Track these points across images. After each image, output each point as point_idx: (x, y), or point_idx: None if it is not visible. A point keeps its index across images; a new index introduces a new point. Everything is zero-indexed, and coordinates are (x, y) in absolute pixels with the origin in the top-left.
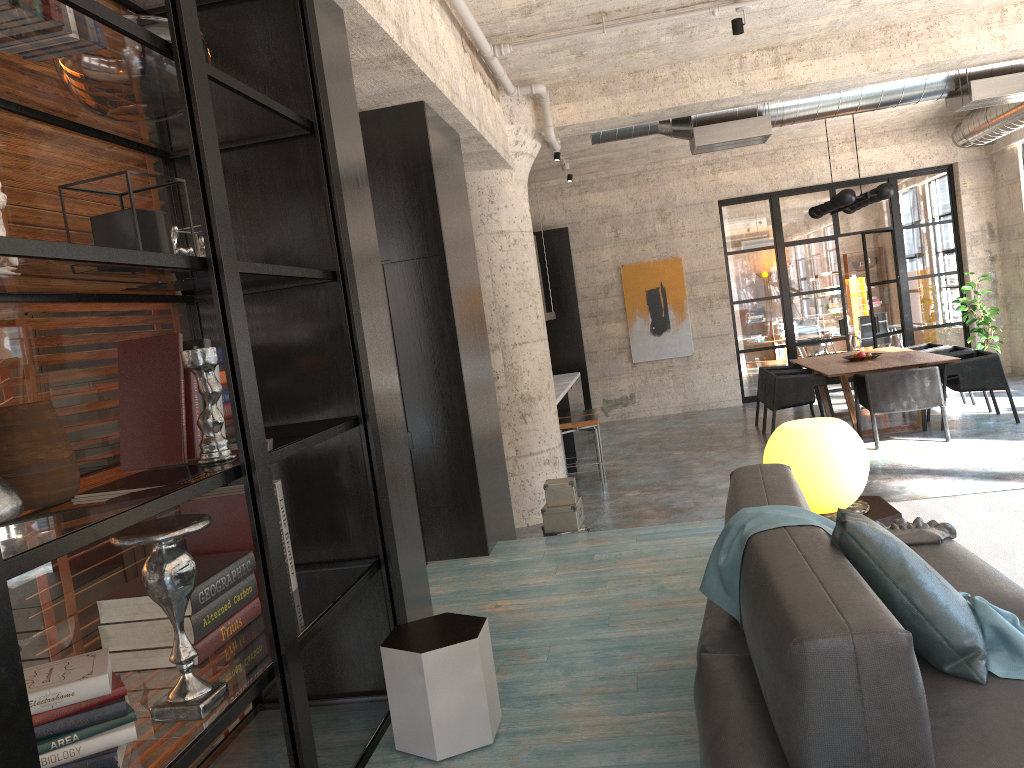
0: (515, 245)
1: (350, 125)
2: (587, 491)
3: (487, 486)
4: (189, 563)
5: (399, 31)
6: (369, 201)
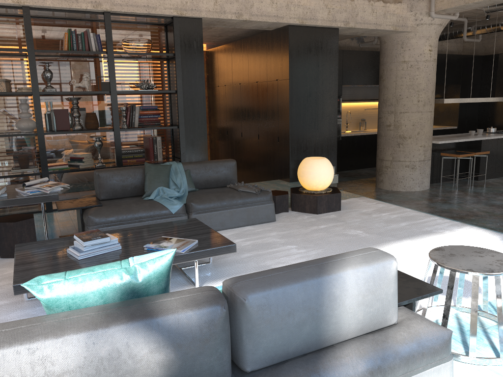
0: (410, 67)
1: (195, 51)
2: (450, 187)
3: (301, 161)
4: (98, 143)
5: (238, 15)
6: (202, 71)
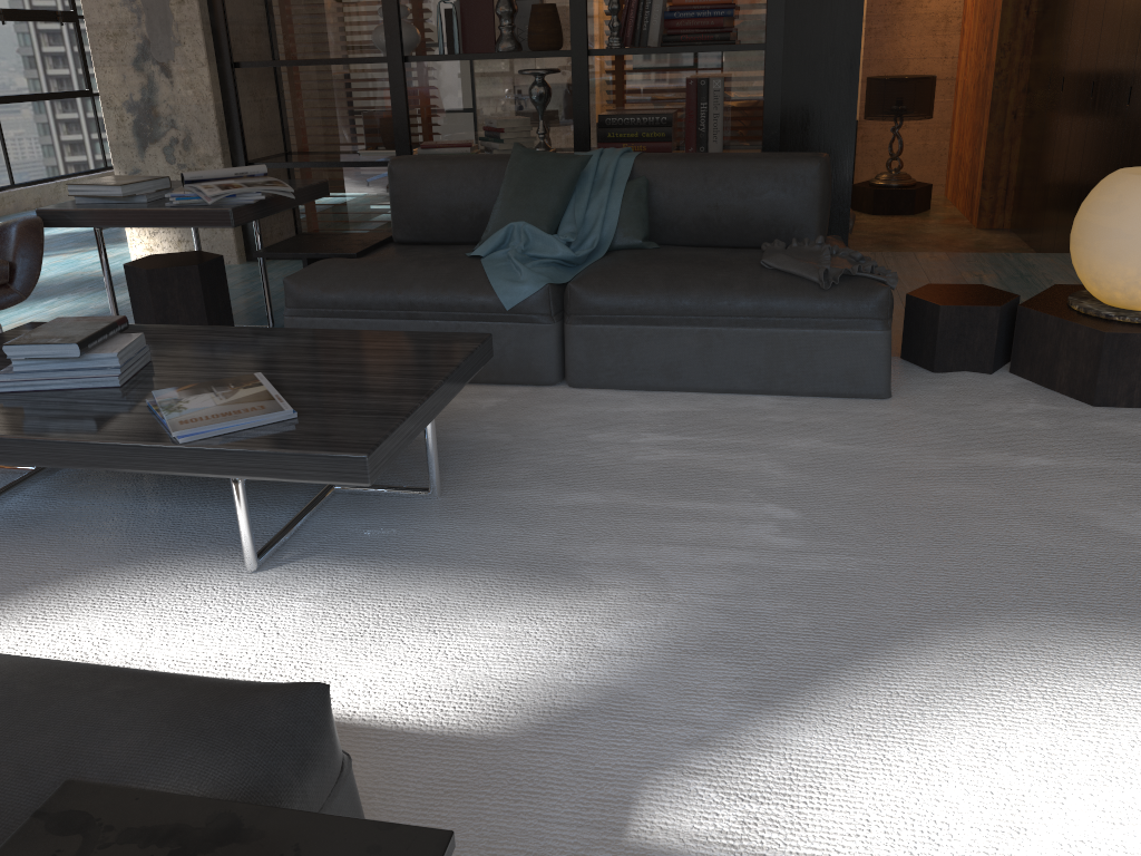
0: None
1: None
2: None
3: None
4: (536, 89)
5: None
6: None
